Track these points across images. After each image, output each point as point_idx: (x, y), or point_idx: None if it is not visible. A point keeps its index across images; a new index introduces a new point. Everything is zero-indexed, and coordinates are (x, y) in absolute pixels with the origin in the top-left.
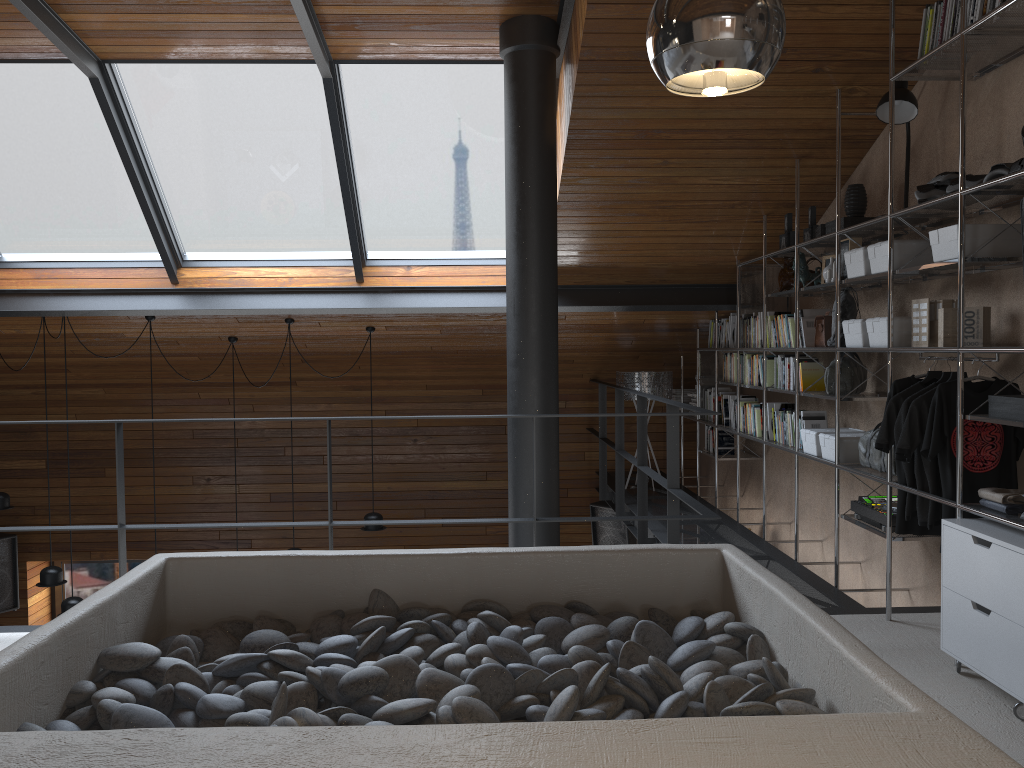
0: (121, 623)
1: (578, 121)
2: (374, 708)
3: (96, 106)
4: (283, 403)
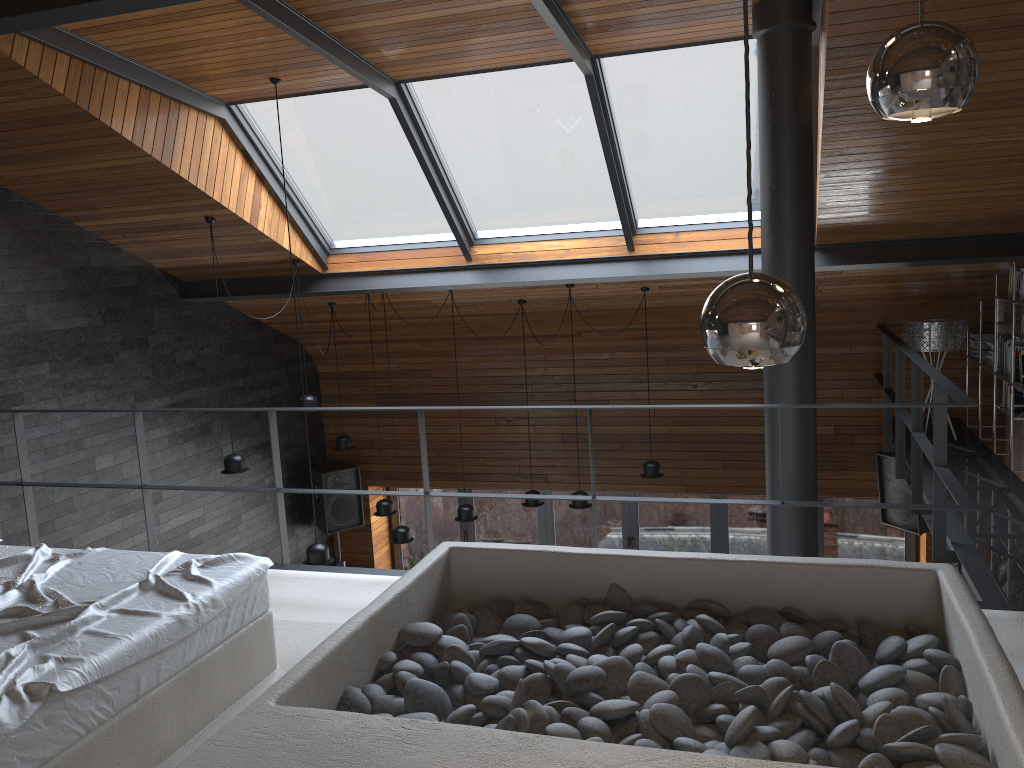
0: (415, 604)
1: (832, 101)
2: (591, 703)
3: (396, 117)
4: (570, 352)
